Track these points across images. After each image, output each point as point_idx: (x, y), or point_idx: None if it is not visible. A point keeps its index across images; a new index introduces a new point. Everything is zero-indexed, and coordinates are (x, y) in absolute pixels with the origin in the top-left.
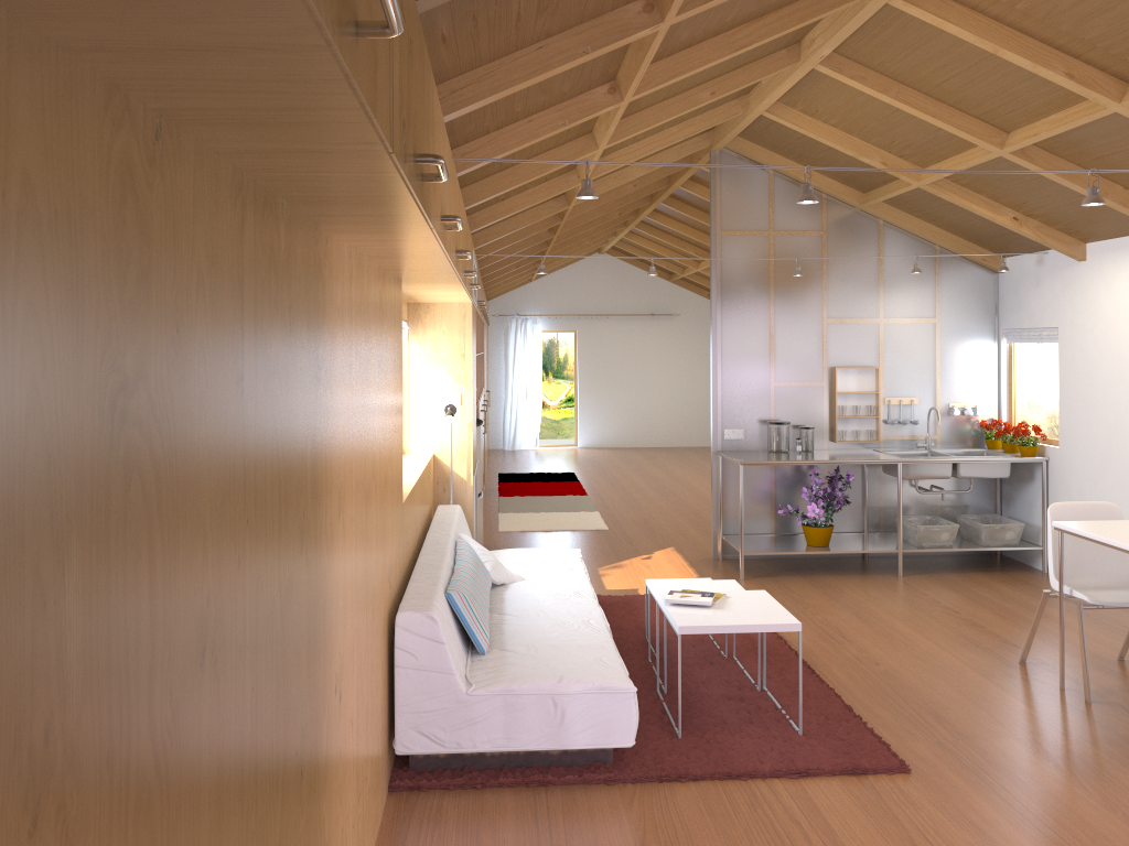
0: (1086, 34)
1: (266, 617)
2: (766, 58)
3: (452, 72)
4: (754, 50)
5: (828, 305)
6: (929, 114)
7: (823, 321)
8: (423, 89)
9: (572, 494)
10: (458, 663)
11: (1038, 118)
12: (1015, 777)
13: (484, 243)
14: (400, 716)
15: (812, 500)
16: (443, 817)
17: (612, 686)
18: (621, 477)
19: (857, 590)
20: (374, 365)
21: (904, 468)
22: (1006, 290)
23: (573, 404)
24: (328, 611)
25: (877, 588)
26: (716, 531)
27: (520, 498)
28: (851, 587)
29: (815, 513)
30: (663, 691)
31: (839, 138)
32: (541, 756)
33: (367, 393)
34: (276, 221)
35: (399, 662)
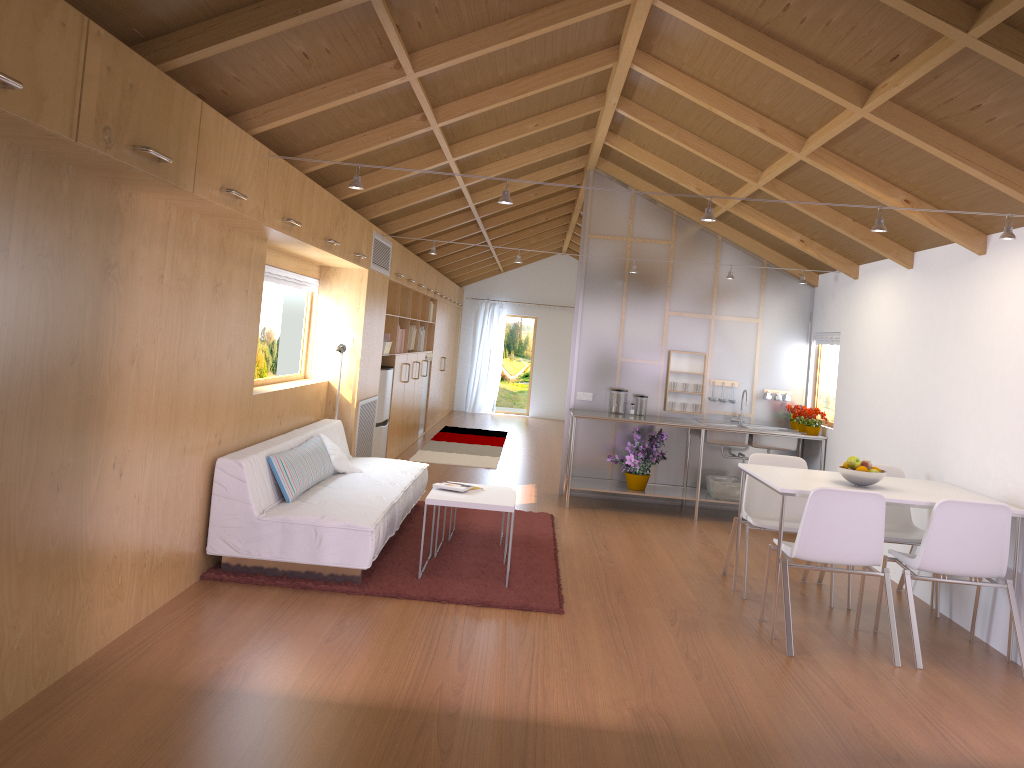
0: (763, 101)
1: (22, 381)
2: (579, 102)
3: (262, 99)
4: (559, 95)
5: (670, 301)
6: (702, 152)
7: (665, 312)
8: (169, 110)
9: (491, 444)
10: (259, 500)
11: (773, 161)
12: (635, 625)
13: (400, 229)
14: (212, 528)
15: (633, 453)
16: (225, 594)
17: (356, 525)
18: (543, 439)
19: (649, 523)
20: (204, 285)
21: (709, 434)
22: (817, 301)
23: (529, 380)
24: (107, 414)
25: (667, 524)
26: (563, 472)
27: (446, 443)
28: (647, 521)
29: (631, 462)
30: (434, 555)
31: (664, 167)
32: (311, 572)
33: (189, 301)
34: (58, 176)
35: (215, 491)
